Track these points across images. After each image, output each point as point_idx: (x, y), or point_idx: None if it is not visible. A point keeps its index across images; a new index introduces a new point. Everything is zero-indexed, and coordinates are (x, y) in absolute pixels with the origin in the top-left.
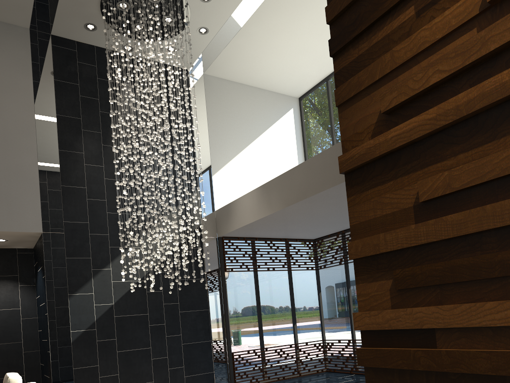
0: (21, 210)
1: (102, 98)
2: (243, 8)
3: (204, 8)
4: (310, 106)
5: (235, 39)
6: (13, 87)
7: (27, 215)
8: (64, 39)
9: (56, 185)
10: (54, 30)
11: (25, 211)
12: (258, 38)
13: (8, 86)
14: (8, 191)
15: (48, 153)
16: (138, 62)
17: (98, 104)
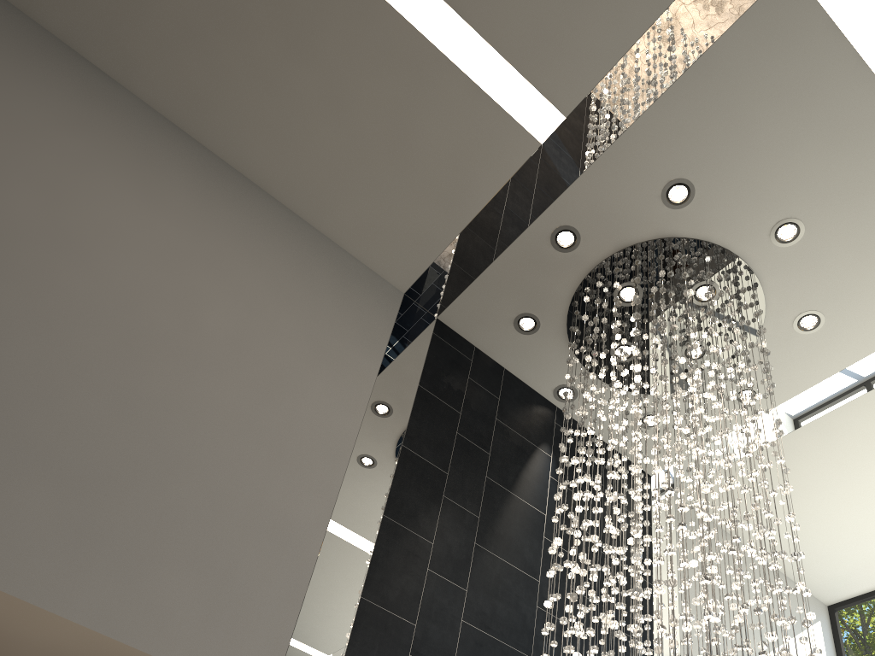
0: (240, 619)
1: (497, 455)
2: (867, 367)
3: (788, 346)
4: (867, 627)
5: (797, 434)
6: (339, 362)
7: (249, 639)
8: (457, 334)
9: (350, 590)
10: (448, 311)
11: (248, 627)
12: (847, 445)
13: (329, 356)
14: (232, 559)
15: (359, 511)
16: (570, 425)
17: (487, 463)
